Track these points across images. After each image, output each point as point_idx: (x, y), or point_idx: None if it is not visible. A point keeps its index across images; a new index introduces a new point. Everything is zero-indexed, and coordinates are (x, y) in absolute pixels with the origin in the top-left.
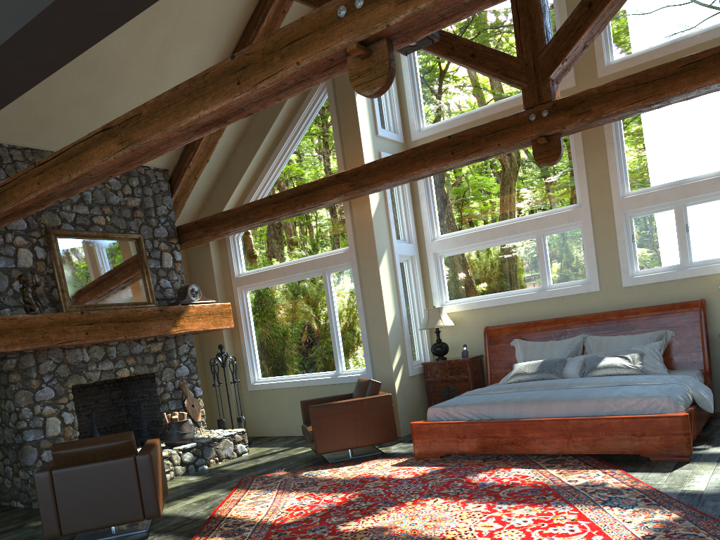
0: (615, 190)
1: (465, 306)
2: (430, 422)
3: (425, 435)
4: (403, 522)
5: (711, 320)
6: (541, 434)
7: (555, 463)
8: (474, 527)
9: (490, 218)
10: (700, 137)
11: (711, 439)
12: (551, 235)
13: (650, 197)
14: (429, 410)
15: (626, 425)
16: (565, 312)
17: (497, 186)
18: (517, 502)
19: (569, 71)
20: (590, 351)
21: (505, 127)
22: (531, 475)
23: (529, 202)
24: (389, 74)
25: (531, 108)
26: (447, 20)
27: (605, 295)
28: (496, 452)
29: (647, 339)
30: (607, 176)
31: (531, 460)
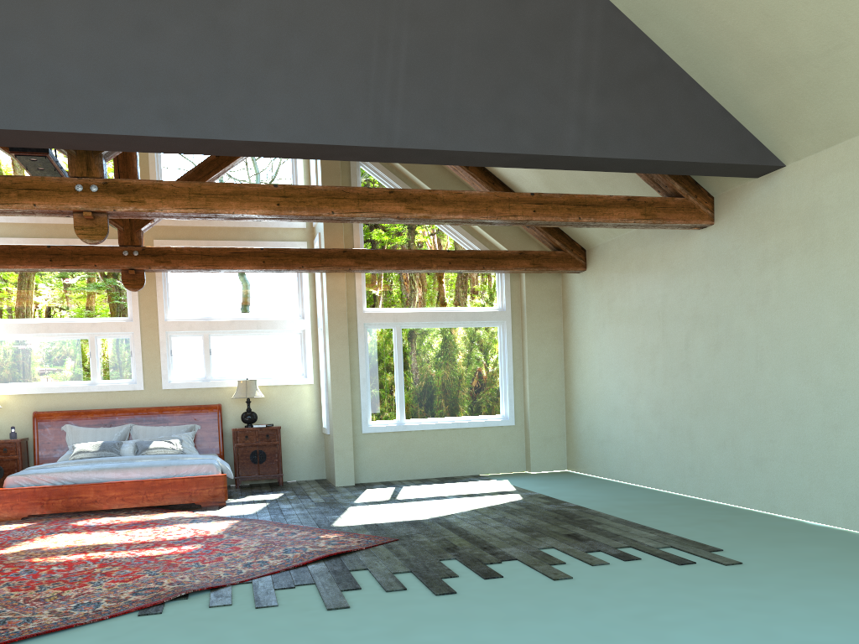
0: (161, 314)
1: (11, 390)
2: (14, 488)
3: (7, 500)
4: (50, 544)
5: (224, 419)
6: (121, 493)
7: (134, 513)
8: (114, 539)
9: (44, 313)
10: (222, 290)
11: (232, 496)
12: (103, 338)
13: (187, 325)
14: (9, 479)
15: (186, 482)
16: (113, 405)
17: (54, 286)
18: (130, 528)
19: None
20: (136, 438)
21: (102, 254)
22: (123, 519)
23: (84, 307)
24: (107, 235)
25: (125, 246)
26: (148, 217)
27: (148, 394)
28: (80, 510)
29: (182, 430)
30: (155, 301)
31: (112, 513)
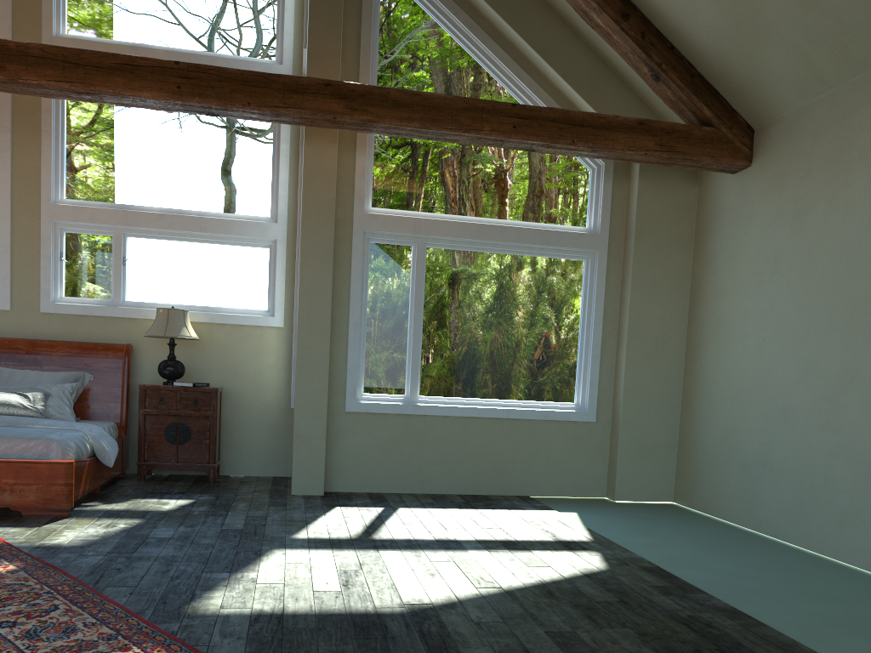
0: (46, 192)
1: None
2: None
3: None
4: None
5: (137, 370)
6: None
7: None
8: None
9: None
10: (151, 164)
11: (107, 497)
12: None
13: (87, 213)
14: None
15: None
16: None
17: None
18: None
19: (6, 20)
20: None
21: None
22: None
23: None
24: None
25: None
26: None
27: (17, 318)
28: None
29: (60, 379)
30: (39, 170)
31: None
